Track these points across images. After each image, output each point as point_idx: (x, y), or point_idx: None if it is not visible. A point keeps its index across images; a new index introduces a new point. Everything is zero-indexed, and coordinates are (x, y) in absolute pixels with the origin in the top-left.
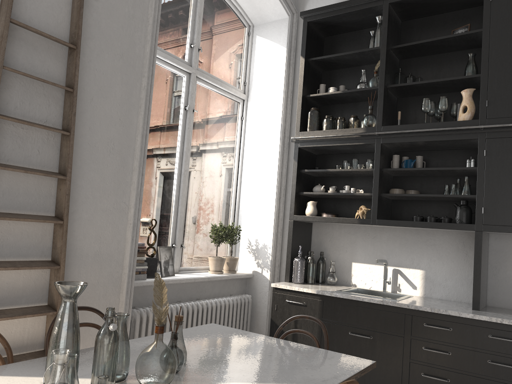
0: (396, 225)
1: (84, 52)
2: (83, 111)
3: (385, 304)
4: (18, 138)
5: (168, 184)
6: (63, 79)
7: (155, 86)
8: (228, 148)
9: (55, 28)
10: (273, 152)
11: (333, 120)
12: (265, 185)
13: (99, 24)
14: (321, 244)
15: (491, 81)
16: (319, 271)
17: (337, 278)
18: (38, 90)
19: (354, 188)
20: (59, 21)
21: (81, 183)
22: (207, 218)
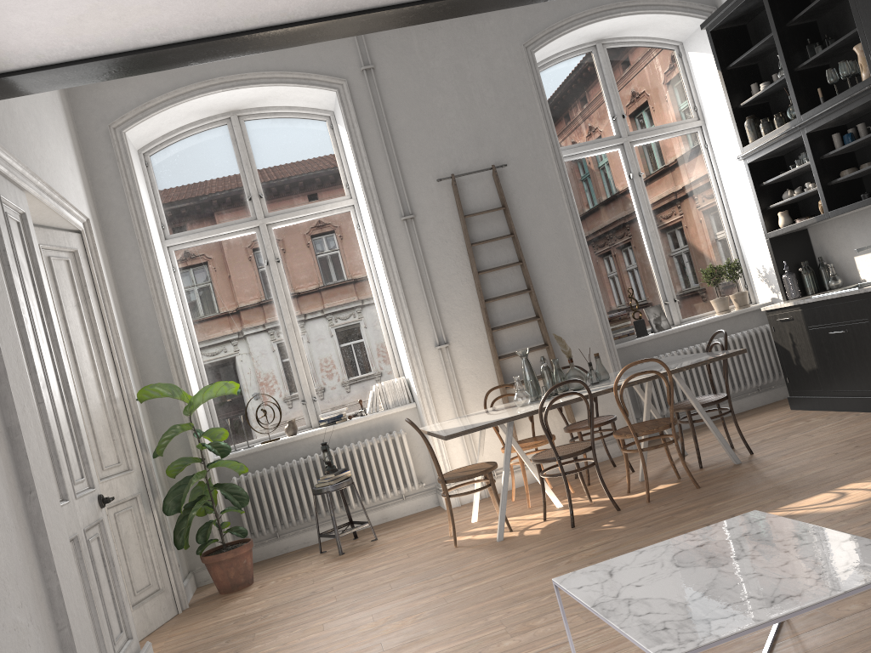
0: (844, 212)
1: (513, 204)
2: (527, 242)
3: (843, 296)
4: (496, 279)
5: (639, 251)
6: (507, 229)
7: (592, 177)
8: (699, 185)
9: (490, 202)
10: (743, 170)
11: (768, 122)
12: (749, 207)
13: (515, 179)
14: (822, 248)
15: (866, 32)
16: (822, 278)
17: (840, 280)
18: (496, 245)
19: (812, 184)
20: (490, 196)
21: (545, 289)
22: (698, 264)
